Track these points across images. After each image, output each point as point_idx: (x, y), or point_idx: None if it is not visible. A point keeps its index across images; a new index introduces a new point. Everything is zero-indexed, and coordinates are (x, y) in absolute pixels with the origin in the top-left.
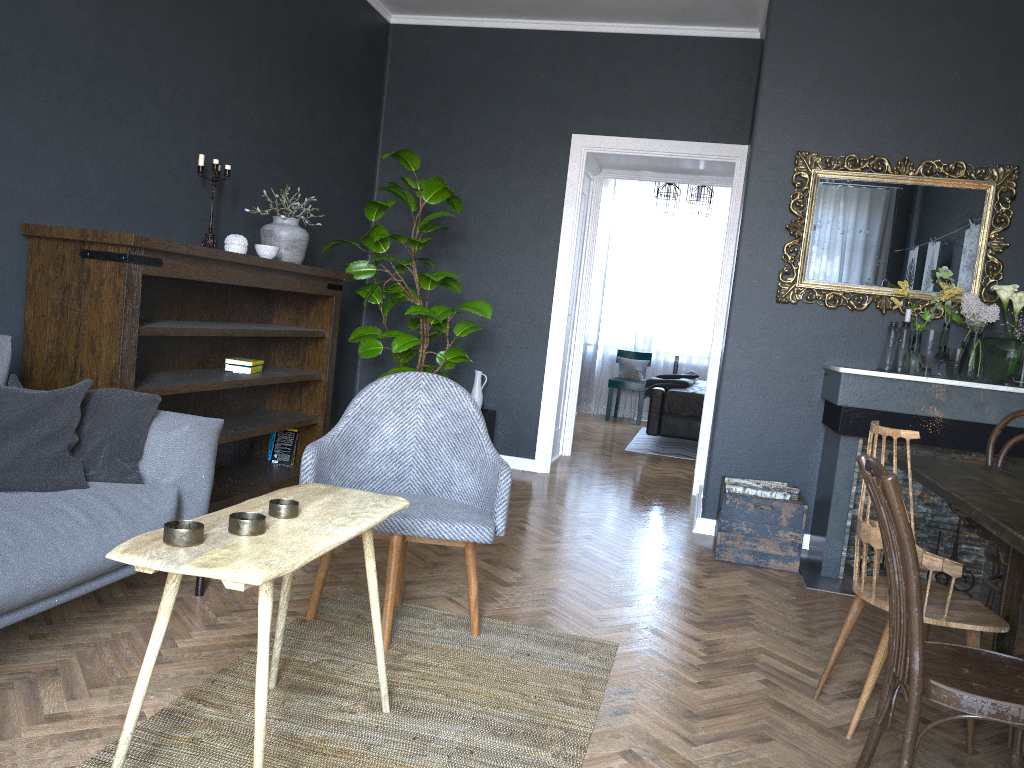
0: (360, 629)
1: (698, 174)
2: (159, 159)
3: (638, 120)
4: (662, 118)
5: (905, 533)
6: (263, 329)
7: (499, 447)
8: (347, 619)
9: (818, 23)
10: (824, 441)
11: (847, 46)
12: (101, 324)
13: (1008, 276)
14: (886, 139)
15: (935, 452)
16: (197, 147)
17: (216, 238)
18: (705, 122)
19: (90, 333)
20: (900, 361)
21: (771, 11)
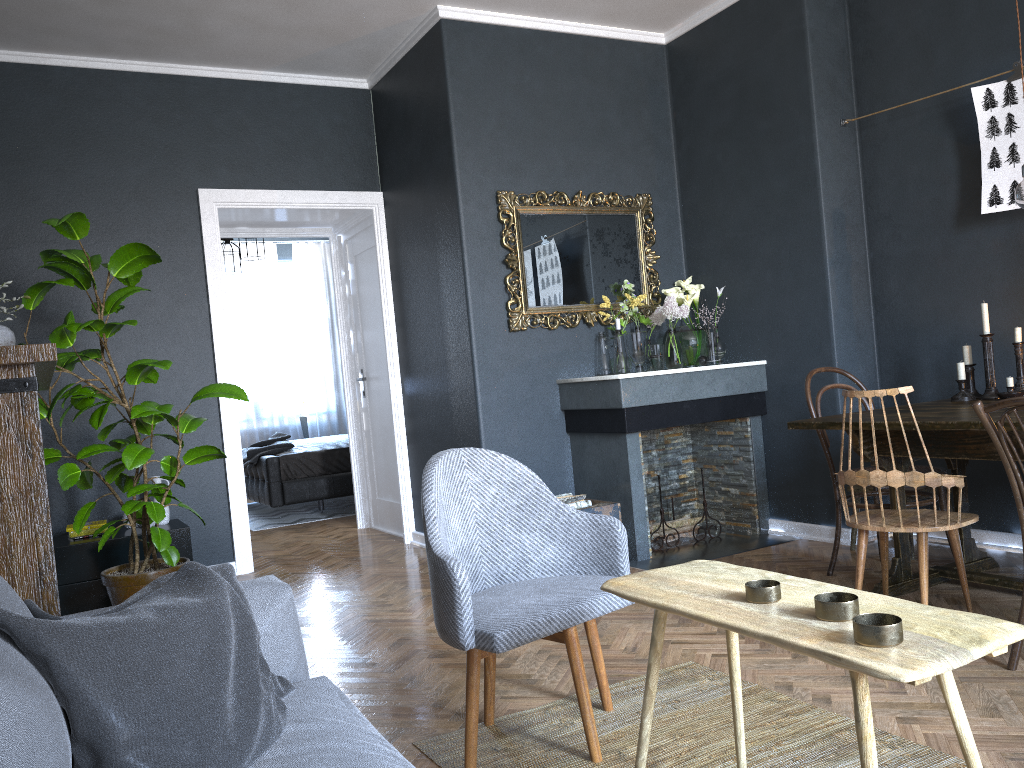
0: (533, 757)
1: (298, 226)
2: None
3: (267, 171)
4: (292, 168)
5: None
6: None
7: None
8: (498, 757)
9: (488, 74)
10: (575, 448)
11: (514, 96)
12: (3, 497)
13: (661, 282)
14: (559, 177)
15: (650, 434)
16: None
17: None
18: (336, 171)
19: None
20: (624, 363)
21: (447, 61)
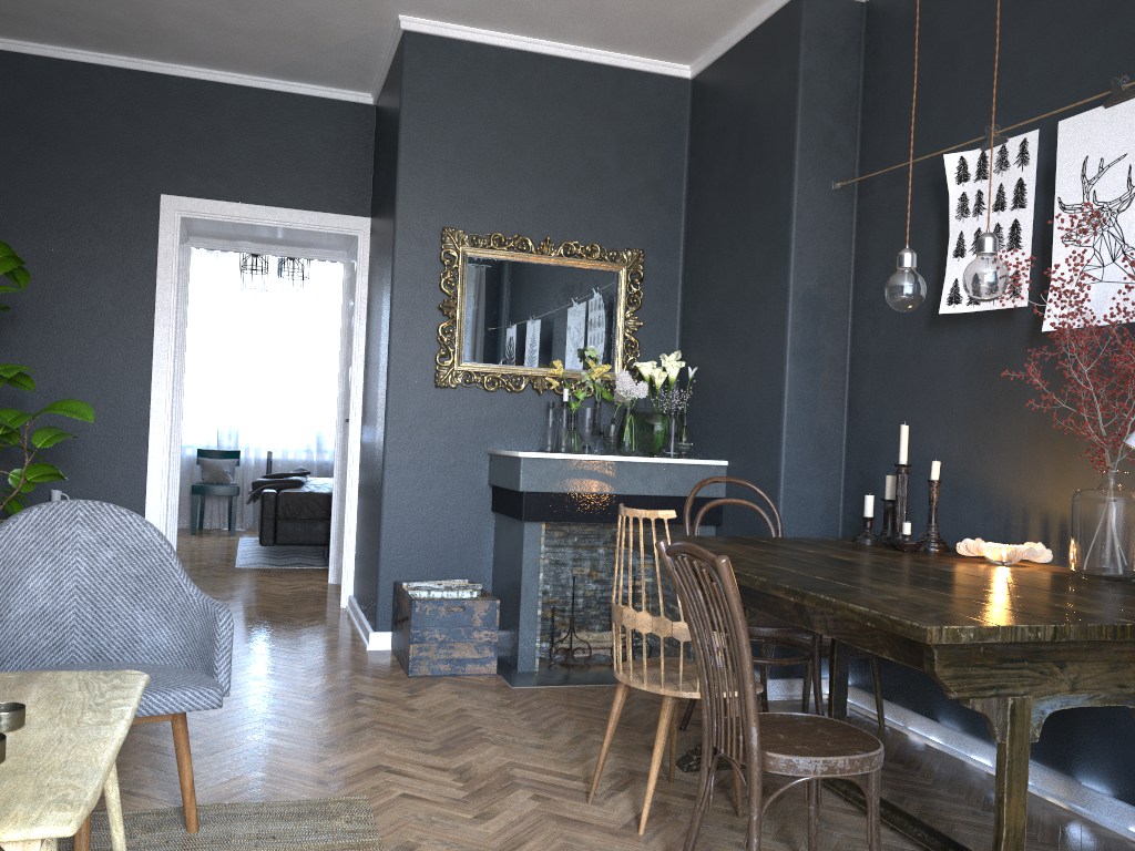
0: None
1: (306, 247)
2: None
3: (243, 183)
4: (271, 182)
5: (739, 612)
6: None
7: None
8: None
9: (453, 96)
10: (496, 530)
11: (483, 123)
12: None
13: (644, 353)
14: (527, 219)
15: (599, 528)
16: None
17: None
18: (321, 190)
19: None
20: (564, 441)
21: (404, 78)
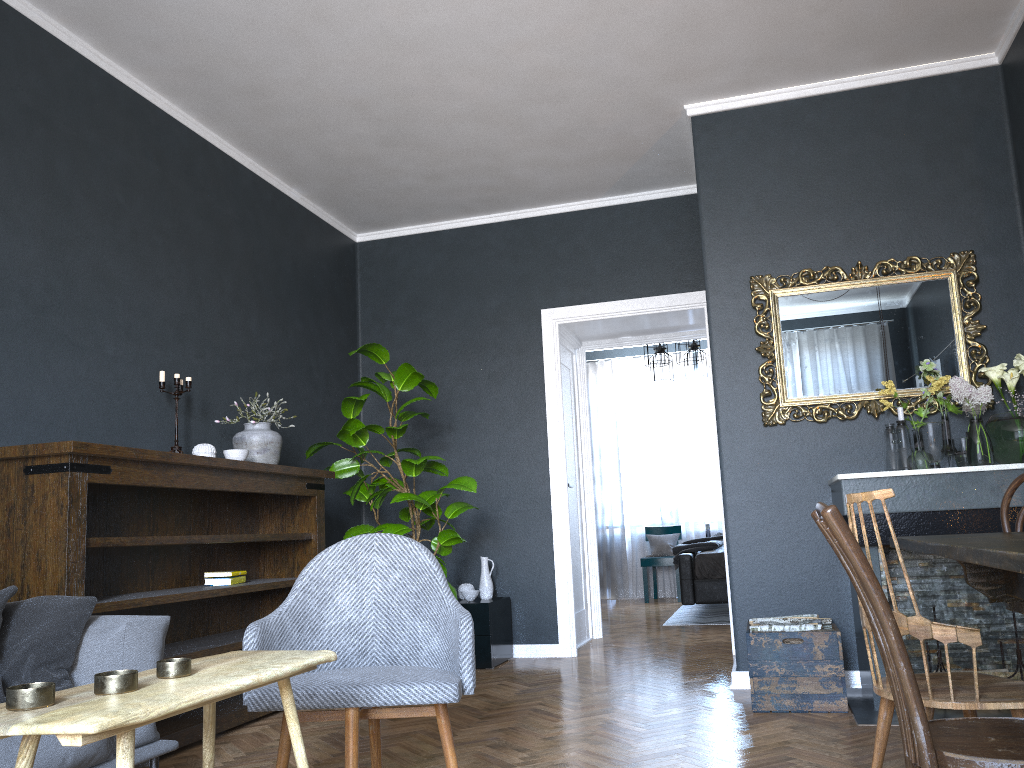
0: None
1: (676, 330)
2: (119, 380)
3: (602, 286)
4: (624, 280)
5: (864, 572)
6: (237, 534)
7: (520, 636)
8: None
9: (743, 158)
10: None
11: (775, 173)
12: (46, 538)
13: (995, 358)
14: (835, 249)
15: None
16: (160, 366)
17: (188, 453)
18: (666, 276)
19: (36, 550)
20: (905, 461)
21: (696, 156)
